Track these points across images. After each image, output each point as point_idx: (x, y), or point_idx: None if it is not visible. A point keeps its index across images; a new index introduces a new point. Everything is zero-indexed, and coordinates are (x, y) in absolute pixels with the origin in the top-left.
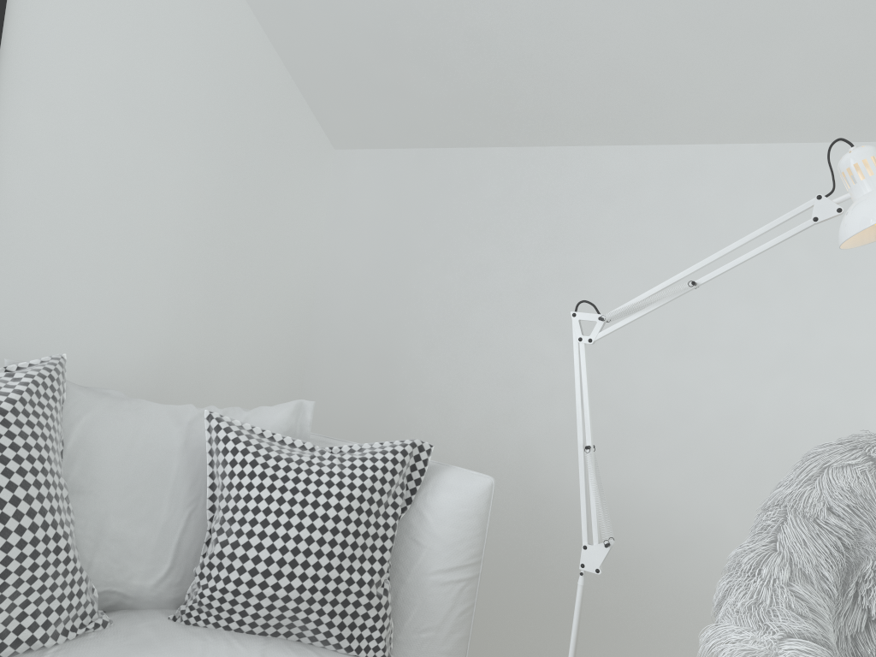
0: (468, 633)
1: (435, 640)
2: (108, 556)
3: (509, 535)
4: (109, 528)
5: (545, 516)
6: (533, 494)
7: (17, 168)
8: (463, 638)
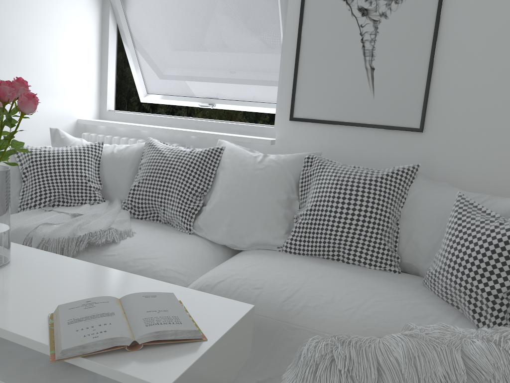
0: None
1: None
2: (411, 248)
3: None
4: (412, 237)
5: None
6: None
7: (446, 86)
8: None
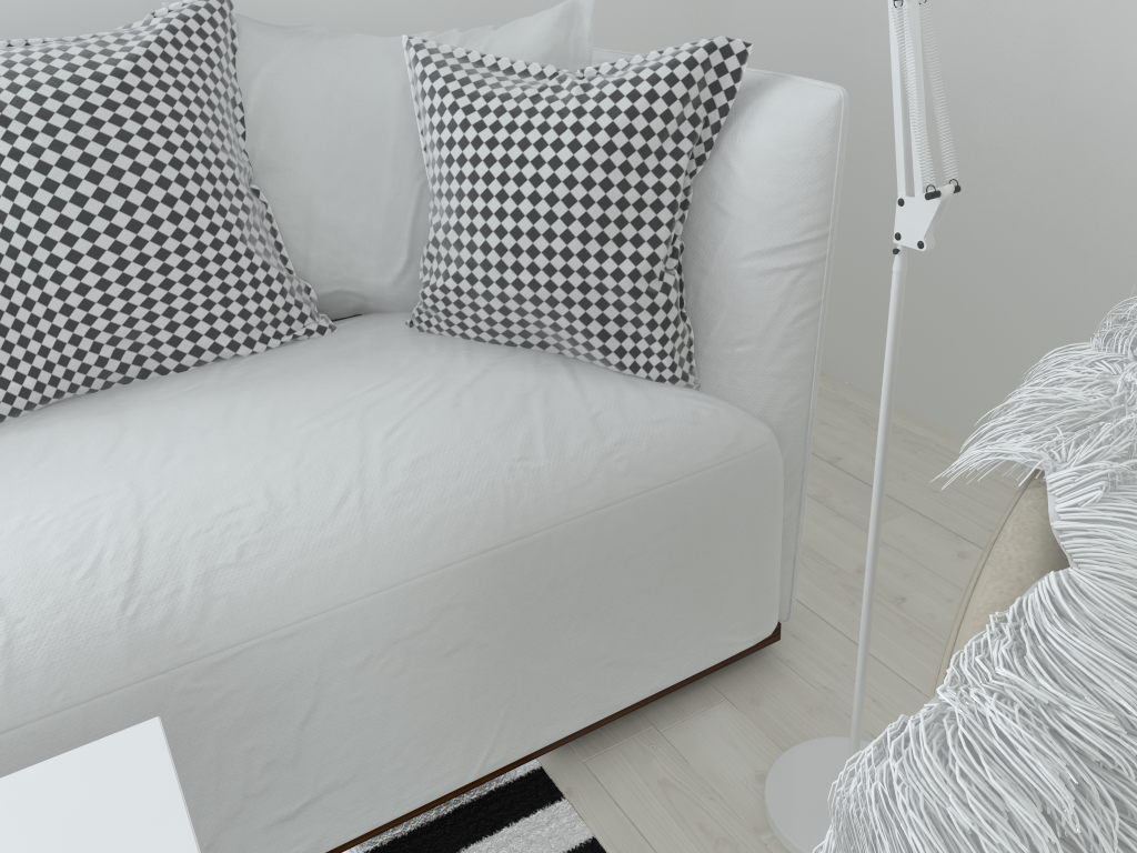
0: (812, 348)
1: (758, 357)
2: (326, 249)
3: (1023, 192)
4: (319, 214)
5: (1085, 153)
6: (1066, 115)
7: None
8: (803, 356)
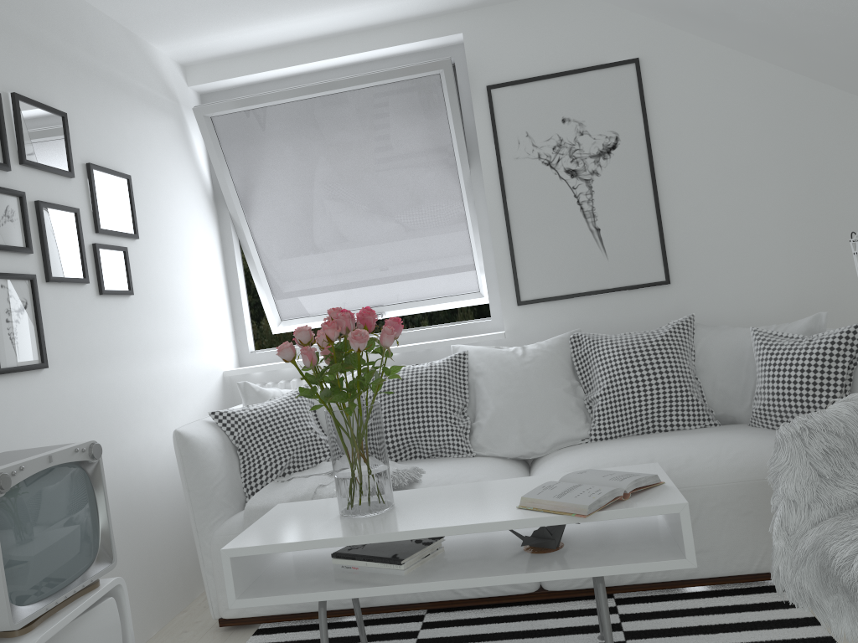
0: None
1: None
2: (720, 398)
3: None
4: (718, 386)
5: None
6: None
7: (680, 231)
8: None
